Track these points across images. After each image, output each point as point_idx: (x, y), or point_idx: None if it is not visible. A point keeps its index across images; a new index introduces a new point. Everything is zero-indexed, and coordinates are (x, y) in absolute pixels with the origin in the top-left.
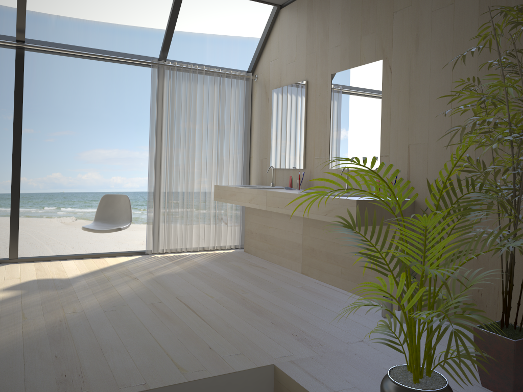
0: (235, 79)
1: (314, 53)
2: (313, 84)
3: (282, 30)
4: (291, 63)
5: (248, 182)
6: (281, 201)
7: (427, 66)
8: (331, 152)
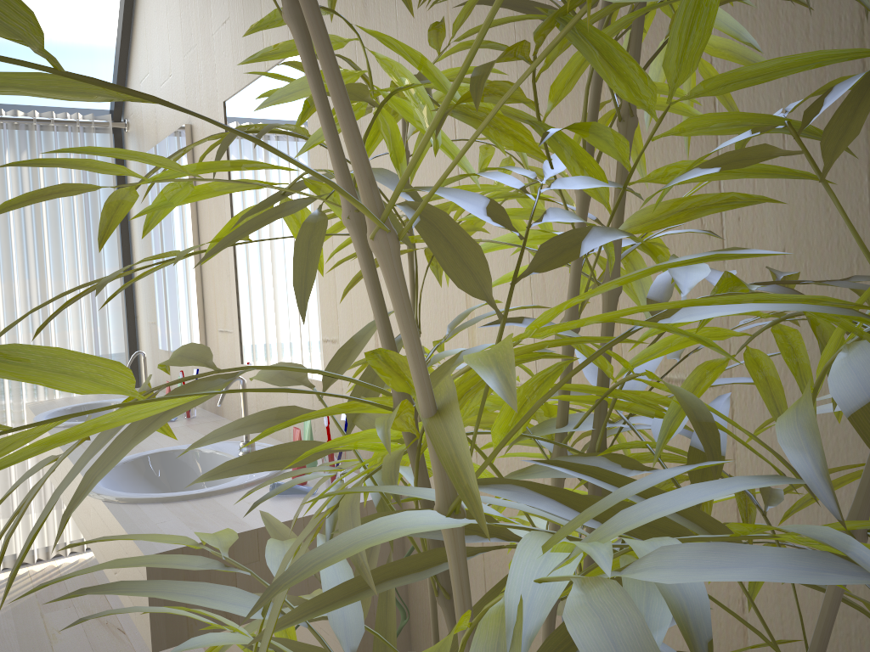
0: (66, 133)
1: (194, 51)
2: (200, 133)
3: (148, 1)
4: (166, 82)
5: (140, 377)
6: (73, 490)
7: (392, 52)
8: (241, 318)
